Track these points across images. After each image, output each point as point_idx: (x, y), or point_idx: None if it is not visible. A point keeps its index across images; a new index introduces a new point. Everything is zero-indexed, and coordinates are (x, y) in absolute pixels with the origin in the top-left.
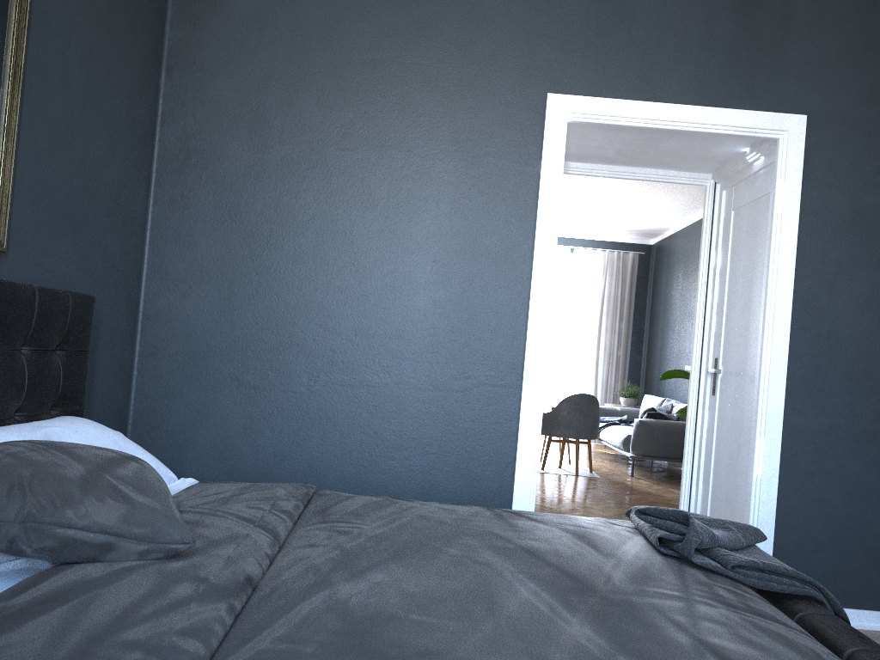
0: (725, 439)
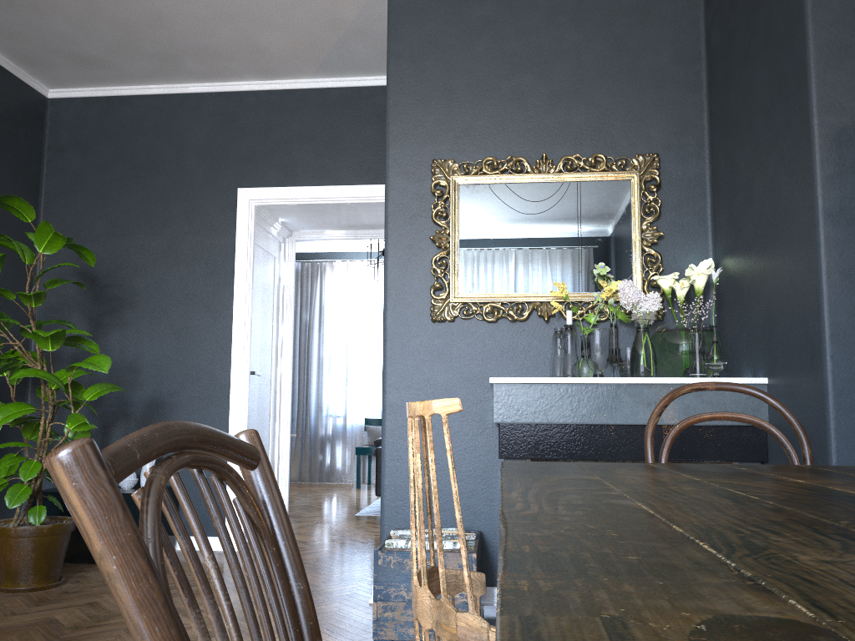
0: (254, 427)
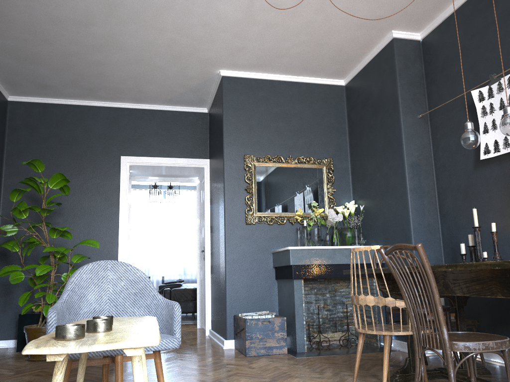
0: None
